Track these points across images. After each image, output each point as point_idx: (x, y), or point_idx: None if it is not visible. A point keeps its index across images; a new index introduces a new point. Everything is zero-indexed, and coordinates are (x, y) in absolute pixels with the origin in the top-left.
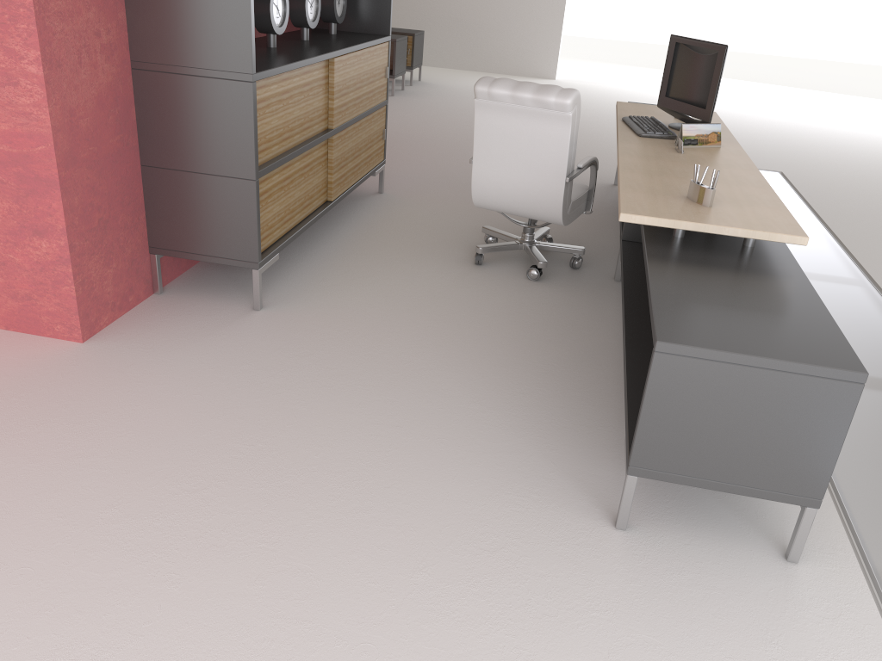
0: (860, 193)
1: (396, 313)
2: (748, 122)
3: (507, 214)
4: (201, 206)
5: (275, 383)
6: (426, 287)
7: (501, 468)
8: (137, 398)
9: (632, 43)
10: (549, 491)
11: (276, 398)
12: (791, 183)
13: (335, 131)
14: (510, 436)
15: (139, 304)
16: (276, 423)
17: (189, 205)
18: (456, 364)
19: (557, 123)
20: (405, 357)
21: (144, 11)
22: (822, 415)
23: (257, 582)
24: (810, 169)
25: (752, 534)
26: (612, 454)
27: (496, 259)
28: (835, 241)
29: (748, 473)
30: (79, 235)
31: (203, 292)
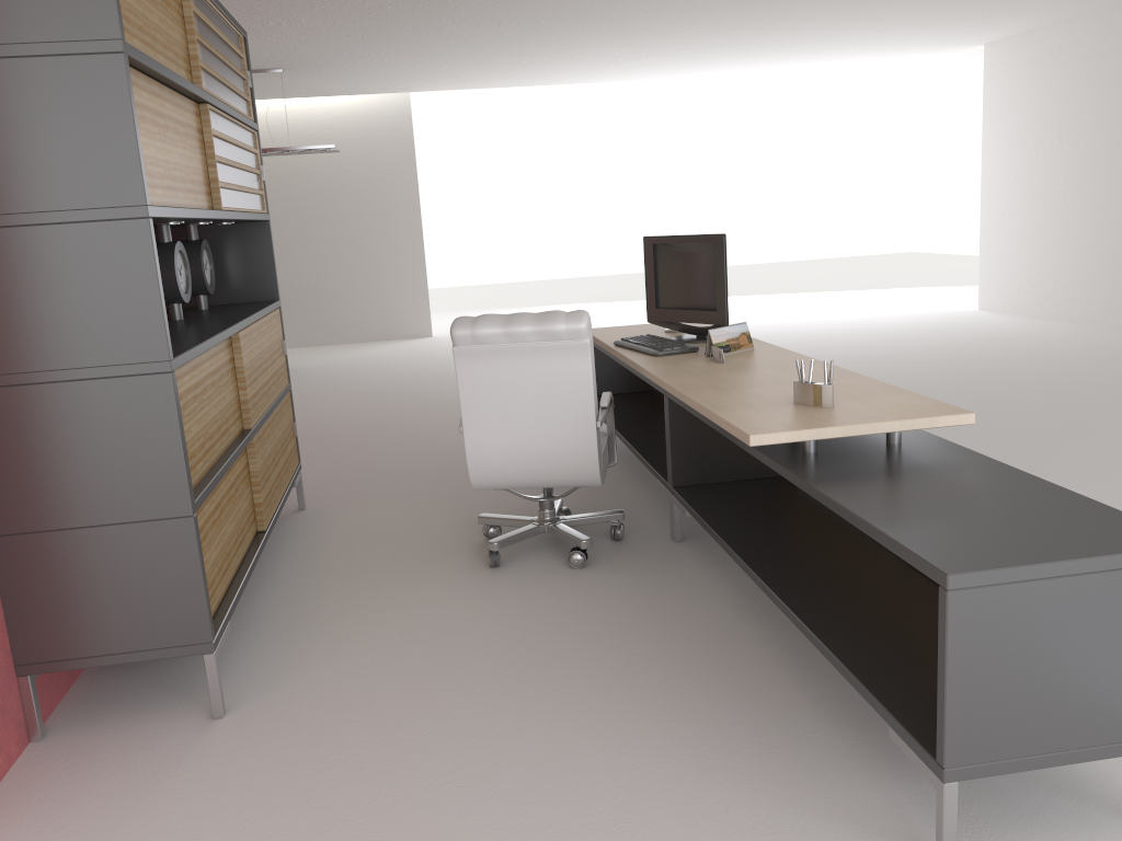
0: None
1: (431, 662)
2: None
3: (487, 496)
4: (103, 578)
5: (316, 823)
6: (447, 614)
7: (732, 839)
8: None
9: (491, 285)
10: None
11: None
12: None
13: (254, 430)
14: (708, 787)
15: (12, 766)
16: None
17: (83, 579)
18: (561, 708)
19: (572, 355)
20: (485, 720)
21: None
22: None
23: None
24: None
25: (1098, 815)
26: (852, 765)
27: (513, 554)
28: None
29: (1095, 726)
30: None
31: (115, 715)
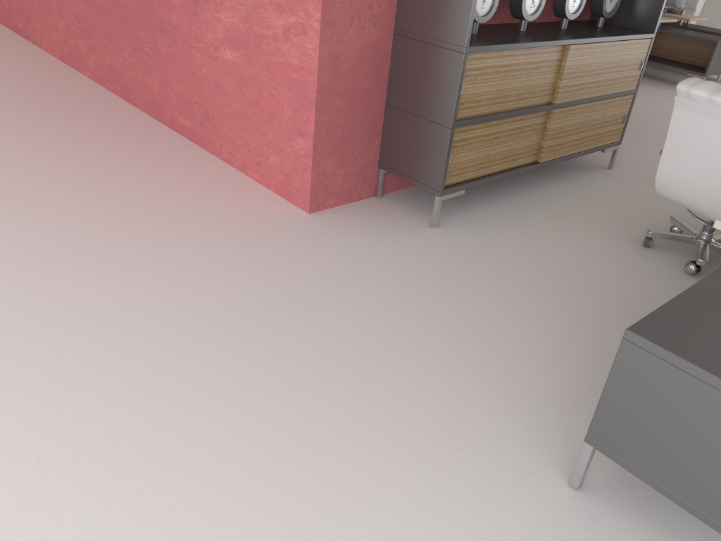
0: None
1: (535, 261)
2: None
3: None
4: (413, 141)
5: (401, 278)
6: (580, 250)
7: (513, 399)
8: (311, 256)
9: None
10: (536, 432)
11: (393, 288)
12: None
13: (557, 106)
14: (543, 381)
15: (360, 200)
16: (378, 303)
17: (407, 138)
18: (549, 313)
19: None
20: (511, 294)
21: None
22: None
23: (284, 389)
24: None
25: None
26: None
27: (668, 247)
28: None
29: (691, 490)
30: (323, 141)
31: (407, 204)
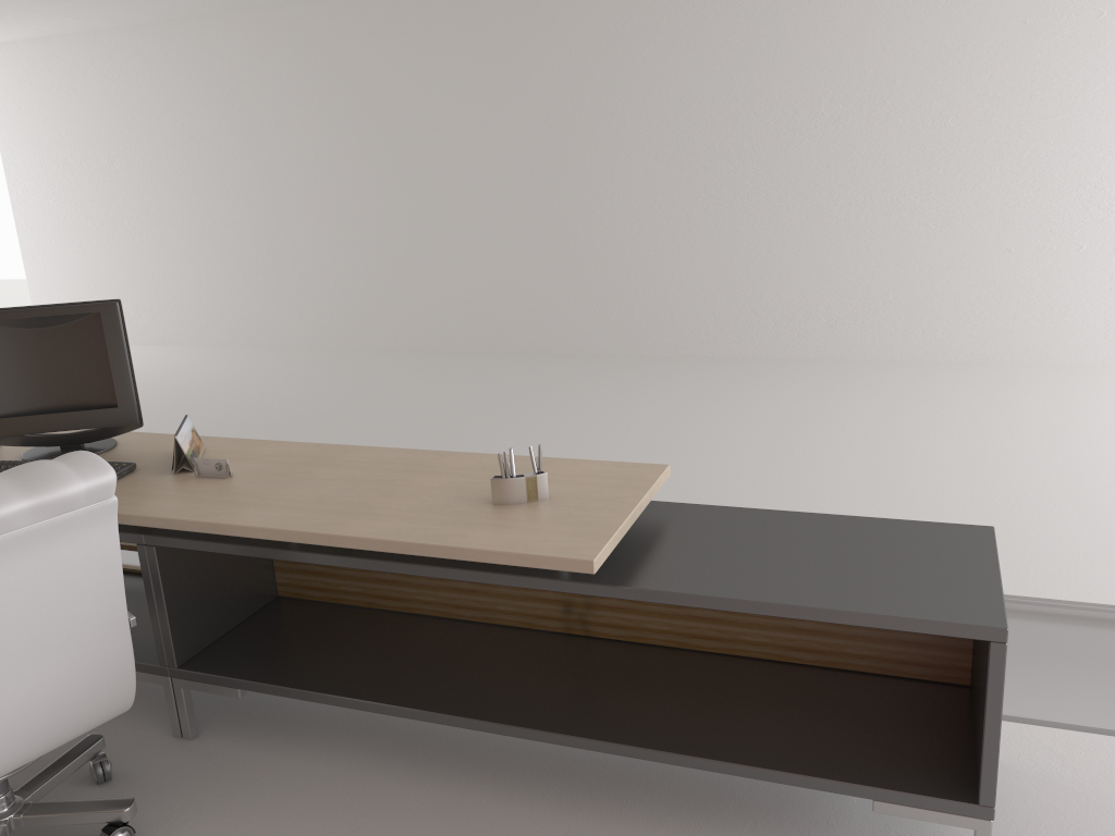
0: None
1: None
2: None
3: None
4: None
5: None
6: None
7: None
8: None
9: None
10: None
11: None
12: None
13: None
14: None
15: None
16: None
17: None
18: None
19: (89, 528)
20: None
21: None
22: None
23: None
24: None
25: None
26: None
27: None
28: None
29: None
30: None
31: None
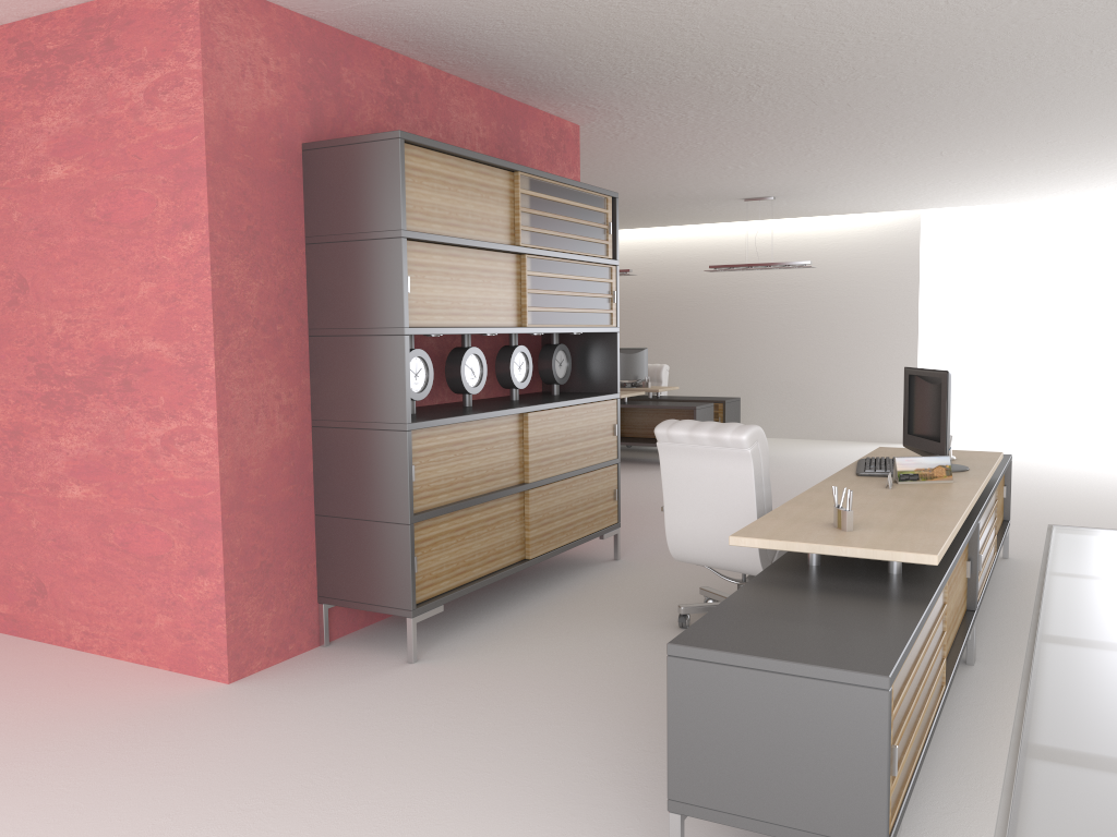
0: None
1: (556, 670)
2: None
3: None
4: (362, 553)
5: (386, 726)
6: (607, 647)
7: (574, 818)
8: (247, 730)
9: (1055, 400)
10: None
11: (378, 739)
12: None
13: (531, 485)
14: (605, 790)
15: (300, 654)
16: (363, 760)
17: (353, 551)
18: (590, 720)
19: (739, 461)
20: (537, 710)
21: (323, 376)
22: (855, 731)
23: None
24: None
25: None
26: None
27: None
28: None
29: (793, 810)
30: (237, 574)
31: (368, 645)
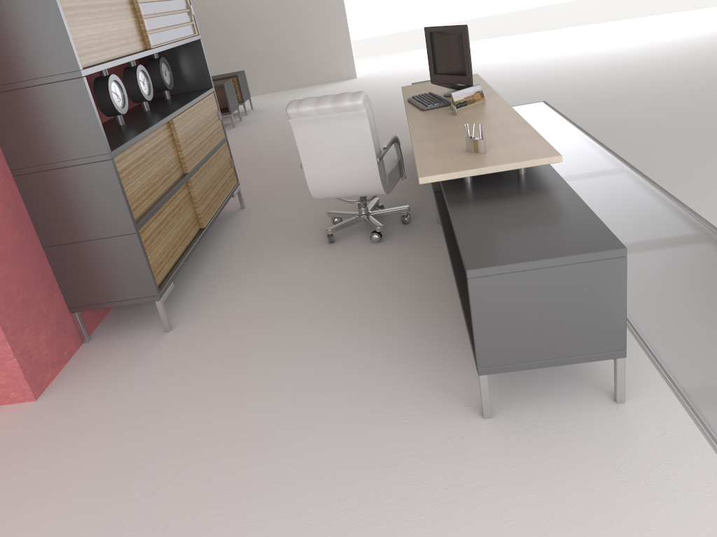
0: (606, 100)
1: (278, 301)
2: (510, 69)
3: None
4: (100, 265)
5: (196, 386)
6: (296, 272)
7: (387, 398)
8: (90, 431)
9: (409, 32)
10: (427, 405)
11: (200, 397)
12: (554, 107)
13: (190, 174)
14: (388, 371)
15: (73, 355)
16: (204, 418)
17: (90, 266)
18: (333, 327)
19: (357, 120)
20: (292, 334)
21: (9, 130)
22: (605, 288)
23: None
24: (565, 92)
25: (586, 390)
26: (468, 360)
27: (344, 234)
28: (596, 143)
29: (566, 347)
30: (8, 317)
31: (122, 330)
